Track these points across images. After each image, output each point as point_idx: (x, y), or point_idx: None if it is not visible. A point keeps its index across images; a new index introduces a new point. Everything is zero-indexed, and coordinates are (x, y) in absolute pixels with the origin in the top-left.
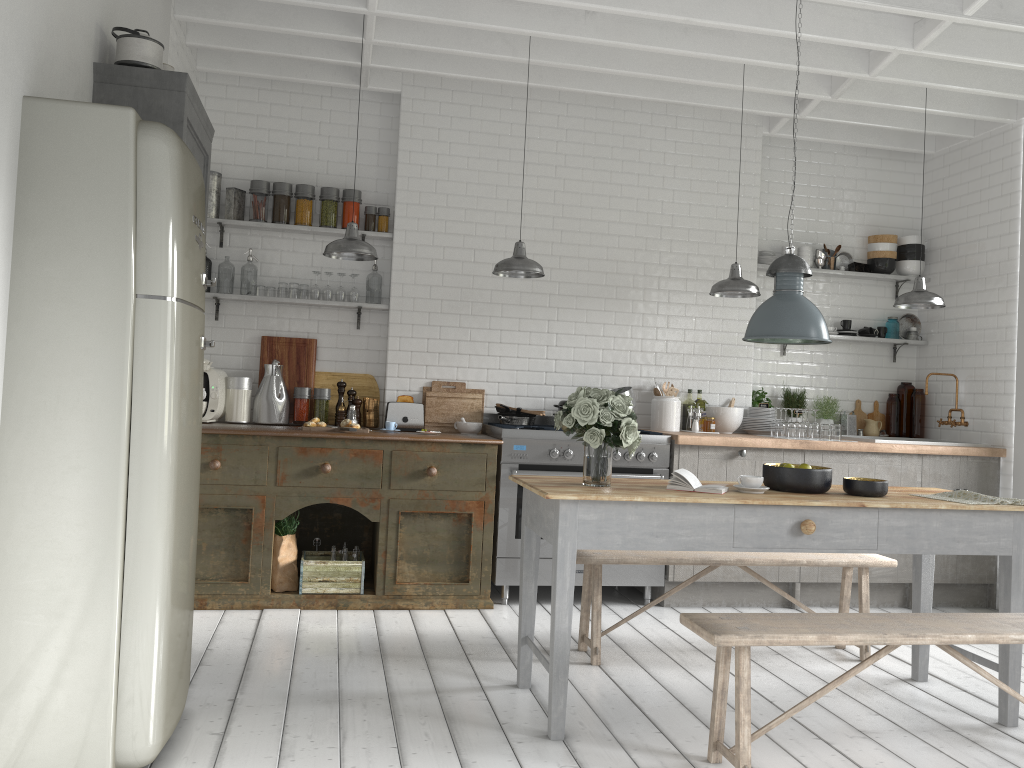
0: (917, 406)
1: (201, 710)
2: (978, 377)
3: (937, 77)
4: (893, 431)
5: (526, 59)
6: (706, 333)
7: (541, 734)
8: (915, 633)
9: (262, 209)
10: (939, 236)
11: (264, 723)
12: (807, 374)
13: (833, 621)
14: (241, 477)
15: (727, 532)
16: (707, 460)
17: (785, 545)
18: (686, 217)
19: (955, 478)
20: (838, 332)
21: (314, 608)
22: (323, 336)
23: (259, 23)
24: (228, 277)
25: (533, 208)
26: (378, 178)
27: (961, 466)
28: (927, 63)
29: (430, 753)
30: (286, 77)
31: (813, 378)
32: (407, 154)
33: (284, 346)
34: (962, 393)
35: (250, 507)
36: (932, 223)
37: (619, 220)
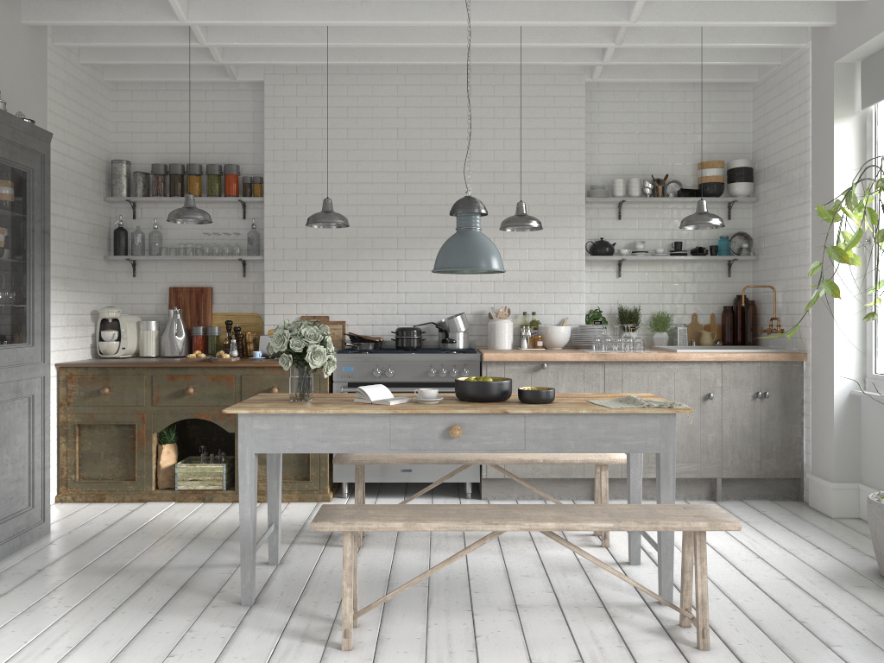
0: (748, 316)
1: (9, 577)
2: (789, 287)
3: (698, 15)
4: (727, 340)
5: (333, 44)
6: (540, 262)
7: (239, 601)
8: (497, 521)
9: (160, 186)
10: (763, 158)
11: (41, 587)
12: (643, 292)
13: (443, 511)
14: (125, 400)
15: (384, 437)
16: (513, 373)
17: (438, 447)
18: (516, 162)
19: (756, 382)
20: (670, 253)
21: (186, 501)
22: (217, 284)
23: (116, 41)
24: (138, 242)
25: (379, 166)
26: (254, 152)
27: (762, 371)
28: (687, 4)
29: (135, 613)
30: (172, 79)
31: (649, 296)
32: (271, 131)
33: (186, 294)
34: (780, 303)
35: (133, 423)
36: (759, 146)
37: (455, 170)
